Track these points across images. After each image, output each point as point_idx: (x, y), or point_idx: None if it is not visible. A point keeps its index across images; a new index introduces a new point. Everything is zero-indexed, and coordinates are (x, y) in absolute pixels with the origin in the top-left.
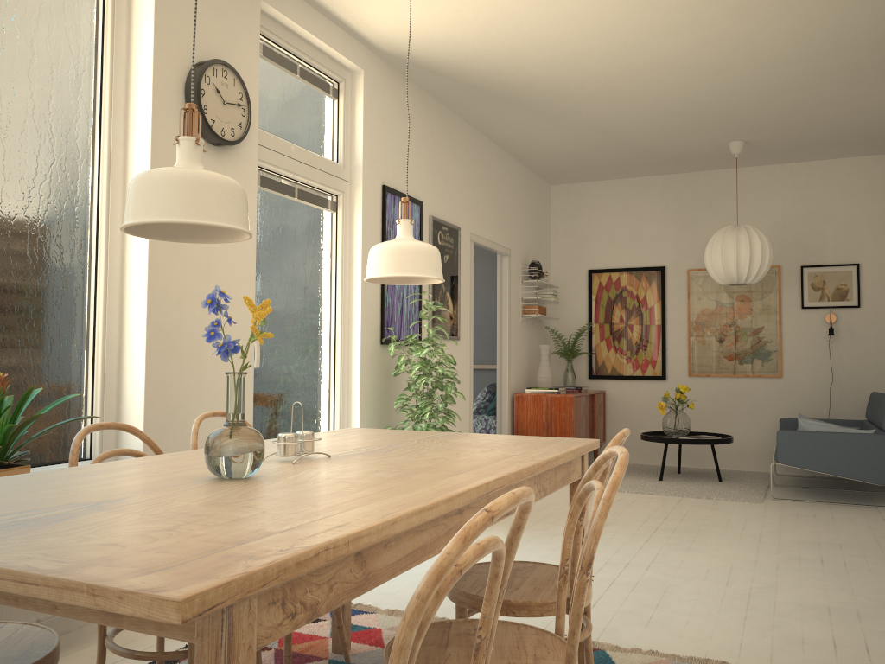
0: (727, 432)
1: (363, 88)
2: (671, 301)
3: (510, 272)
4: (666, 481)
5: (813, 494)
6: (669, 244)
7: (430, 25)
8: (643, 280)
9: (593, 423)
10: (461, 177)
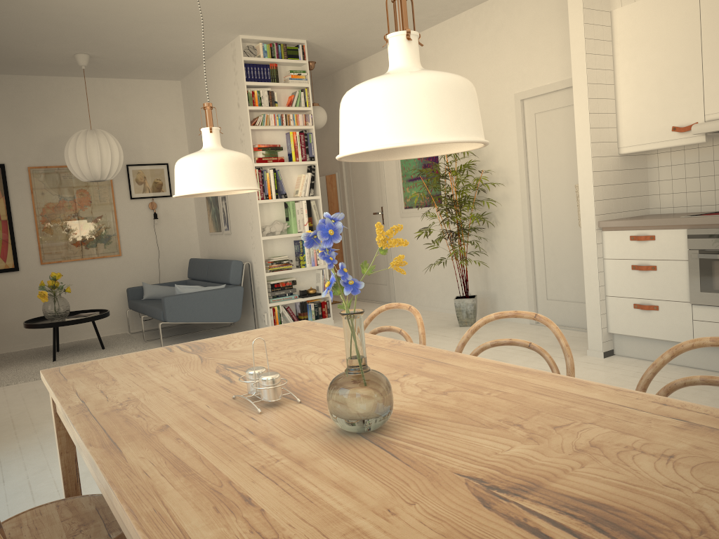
0: (82, 308)
1: None
2: (15, 197)
3: None
4: (60, 360)
5: (181, 341)
6: (6, 142)
7: None
8: None
9: None
10: None
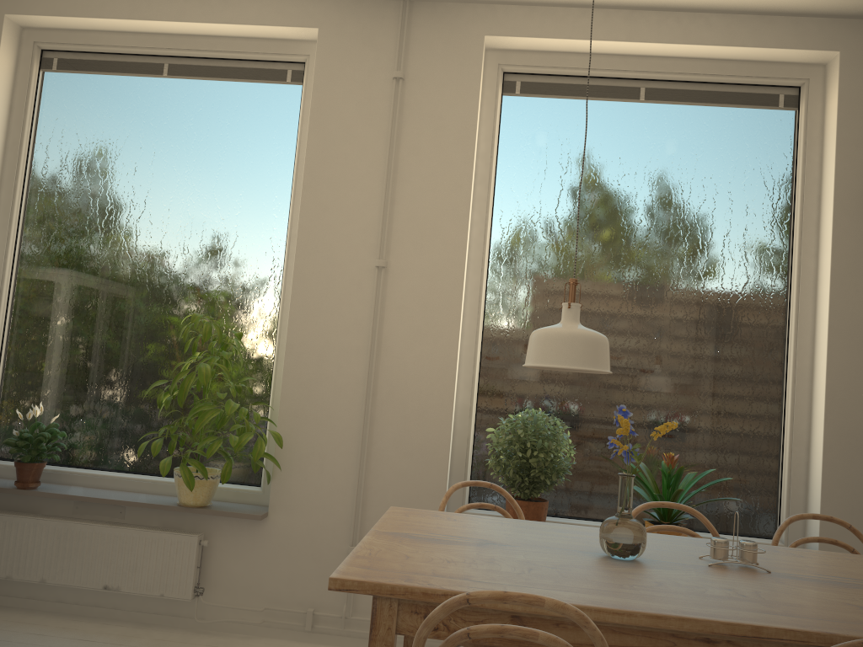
0: None
1: None
2: None
3: None
4: None
5: None
6: None
7: None
8: None
9: None
10: None
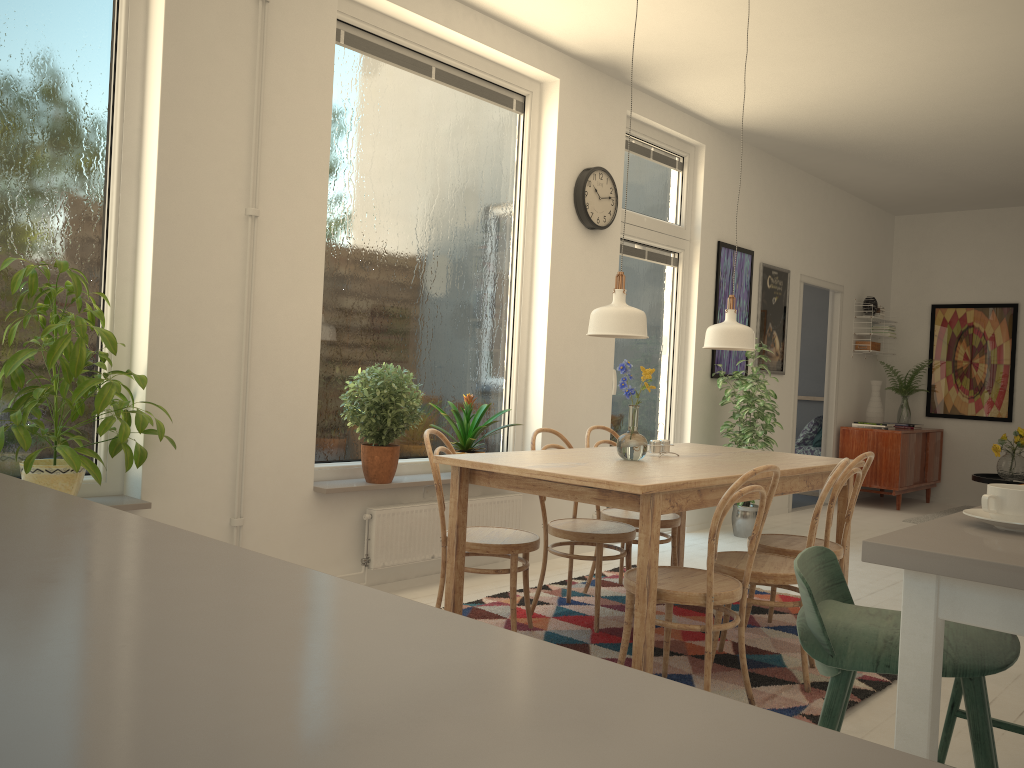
0: None
1: (704, 160)
2: (1023, 340)
3: (841, 309)
4: None
5: None
6: (1023, 280)
7: (765, 109)
8: (992, 317)
9: (925, 461)
10: (792, 223)
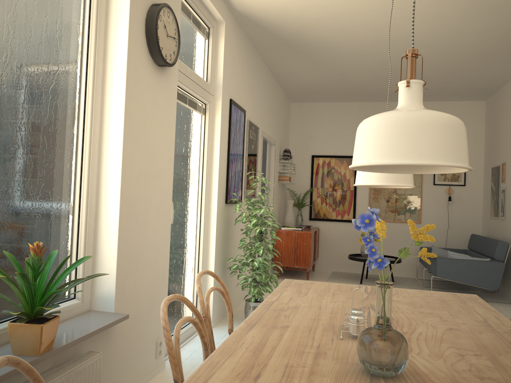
0: (388, 254)
1: (224, 33)
2: None
3: (275, 155)
4: (364, 284)
5: None
6: None
7: None
8: (344, 163)
9: (314, 247)
10: (259, 95)
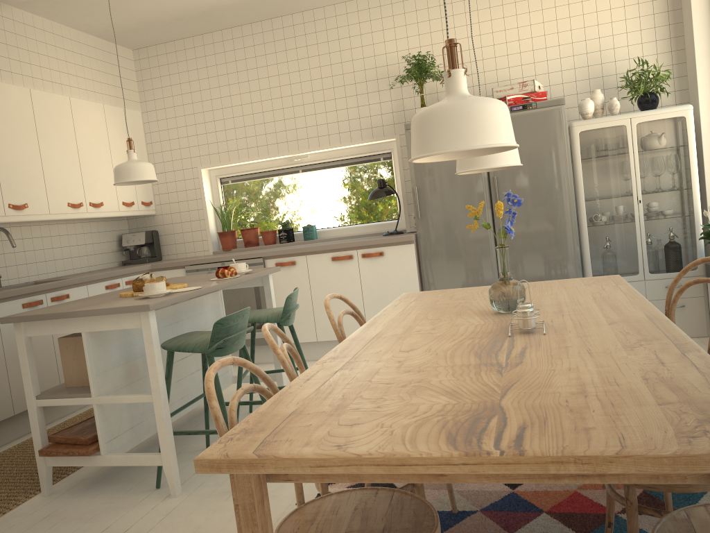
0: None
1: None
2: None
3: None
4: None
5: None
6: None
7: None
8: None
9: None
10: None
